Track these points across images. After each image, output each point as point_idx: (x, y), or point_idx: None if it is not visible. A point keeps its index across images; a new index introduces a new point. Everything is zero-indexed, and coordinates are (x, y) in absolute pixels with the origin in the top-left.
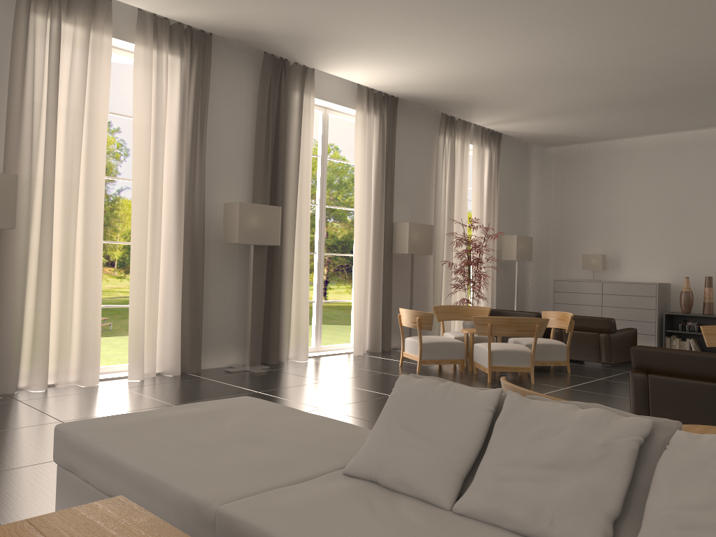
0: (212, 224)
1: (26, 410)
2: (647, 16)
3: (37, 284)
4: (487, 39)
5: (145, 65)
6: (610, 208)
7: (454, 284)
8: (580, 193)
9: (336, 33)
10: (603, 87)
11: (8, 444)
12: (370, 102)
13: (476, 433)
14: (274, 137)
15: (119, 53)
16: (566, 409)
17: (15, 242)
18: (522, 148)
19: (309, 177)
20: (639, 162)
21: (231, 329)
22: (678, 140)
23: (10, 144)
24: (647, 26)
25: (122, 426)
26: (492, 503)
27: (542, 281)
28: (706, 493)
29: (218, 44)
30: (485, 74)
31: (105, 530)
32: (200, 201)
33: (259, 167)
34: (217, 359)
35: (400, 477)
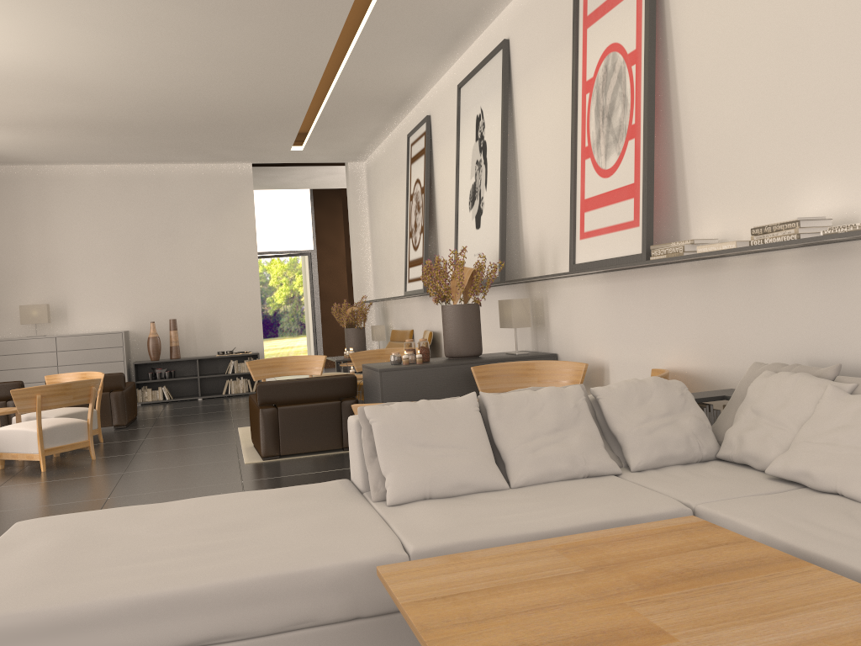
0: None
1: None
2: (201, 47)
3: None
4: (8, 22)
5: None
6: (48, 248)
7: None
8: (4, 228)
9: None
10: (92, 105)
11: None
12: None
13: (482, 430)
14: None
15: None
16: (531, 393)
17: None
18: None
19: None
20: (80, 194)
21: None
22: (124, 172)
23: None
24: (193, 56)
25: (39, 582)
26: (541, 467)
27: None
28: (642, 413)
29: None
30: None
31: (469, 571)
32: None
33: None
34: None
35: (457, 482)
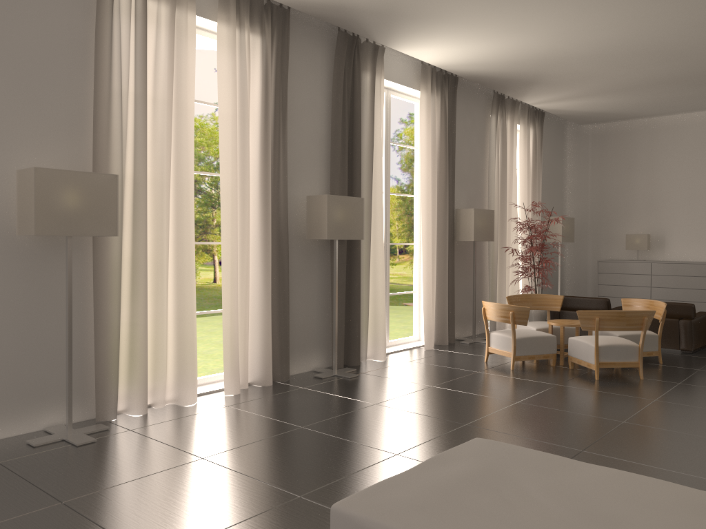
0: (293, 219)
1: (148, 443)
2: None
3: (132, 296)
4: (594, 13)
5: (228, 45)
6: (653, 187)
7: (517, 272)
8: (619, 171)
9: (432, 8)
10: (682, 63)
11: (170, 496)
12: (434, 82)
13: None
14: (349, 122)
15: (195, 32)
16: None
17: (110, 250)
18: (559, 126)
19: (382, 164)
20: (684, 139)
21: (313, 331)
22: None
23: (99, 138)
24: None
25: (421, 505)
26: None
27: (580, 262)
28: None
29: (293, 21)
30: (567, 51)
31: None
32: (284, 195)
33: (336, 155)
34: (301, 364)
35: None
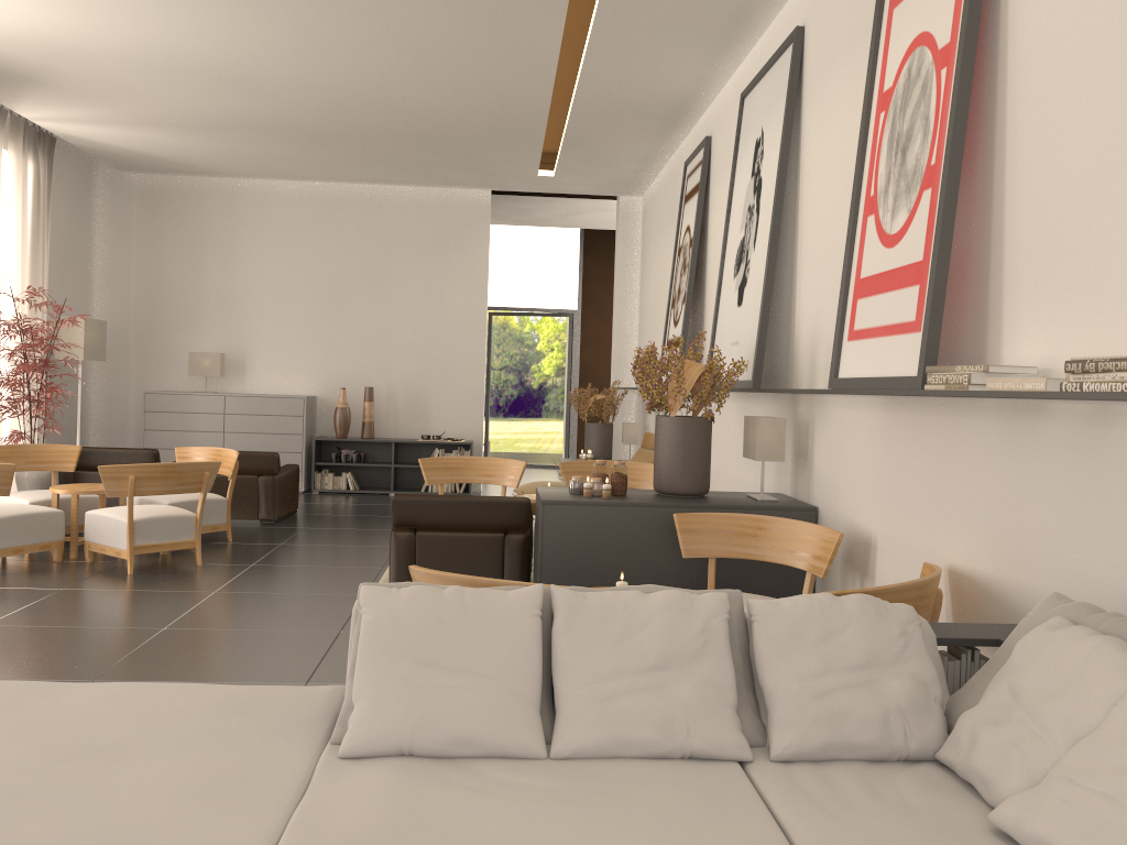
0: None
1: None
2: (382, 29)
3: None
4: None
5: None
6: (230, 282)
7: None
8: (182, 254)
9: None
10: (268, 103)
11: None
12: None
13: (534, 650)
14: None
15: None
16: (636, 597)
17: None
18: (83, 167)
19: None
20: (274, 217)
21: None
22: (329, 193)
23: None
24: (376, 42)
25: None
26: (608, 731)
27: (117, 394)
28: (818, 658)
29: None
30: (92, 41)
31: None
32: None
33: None
34: None
35: (458, 735)
